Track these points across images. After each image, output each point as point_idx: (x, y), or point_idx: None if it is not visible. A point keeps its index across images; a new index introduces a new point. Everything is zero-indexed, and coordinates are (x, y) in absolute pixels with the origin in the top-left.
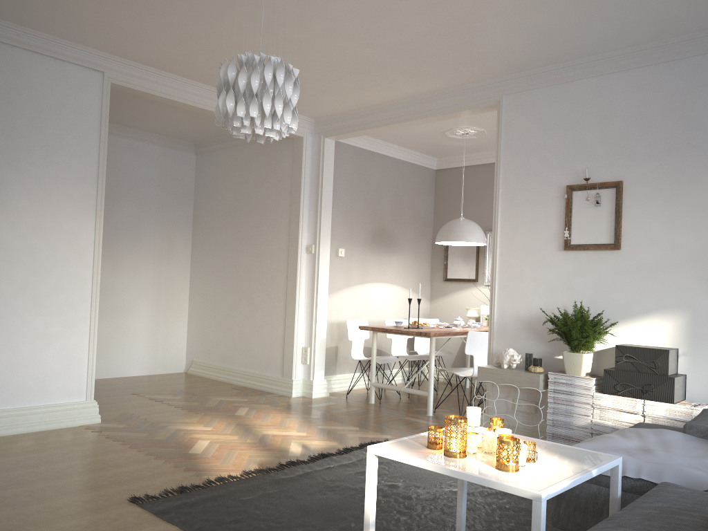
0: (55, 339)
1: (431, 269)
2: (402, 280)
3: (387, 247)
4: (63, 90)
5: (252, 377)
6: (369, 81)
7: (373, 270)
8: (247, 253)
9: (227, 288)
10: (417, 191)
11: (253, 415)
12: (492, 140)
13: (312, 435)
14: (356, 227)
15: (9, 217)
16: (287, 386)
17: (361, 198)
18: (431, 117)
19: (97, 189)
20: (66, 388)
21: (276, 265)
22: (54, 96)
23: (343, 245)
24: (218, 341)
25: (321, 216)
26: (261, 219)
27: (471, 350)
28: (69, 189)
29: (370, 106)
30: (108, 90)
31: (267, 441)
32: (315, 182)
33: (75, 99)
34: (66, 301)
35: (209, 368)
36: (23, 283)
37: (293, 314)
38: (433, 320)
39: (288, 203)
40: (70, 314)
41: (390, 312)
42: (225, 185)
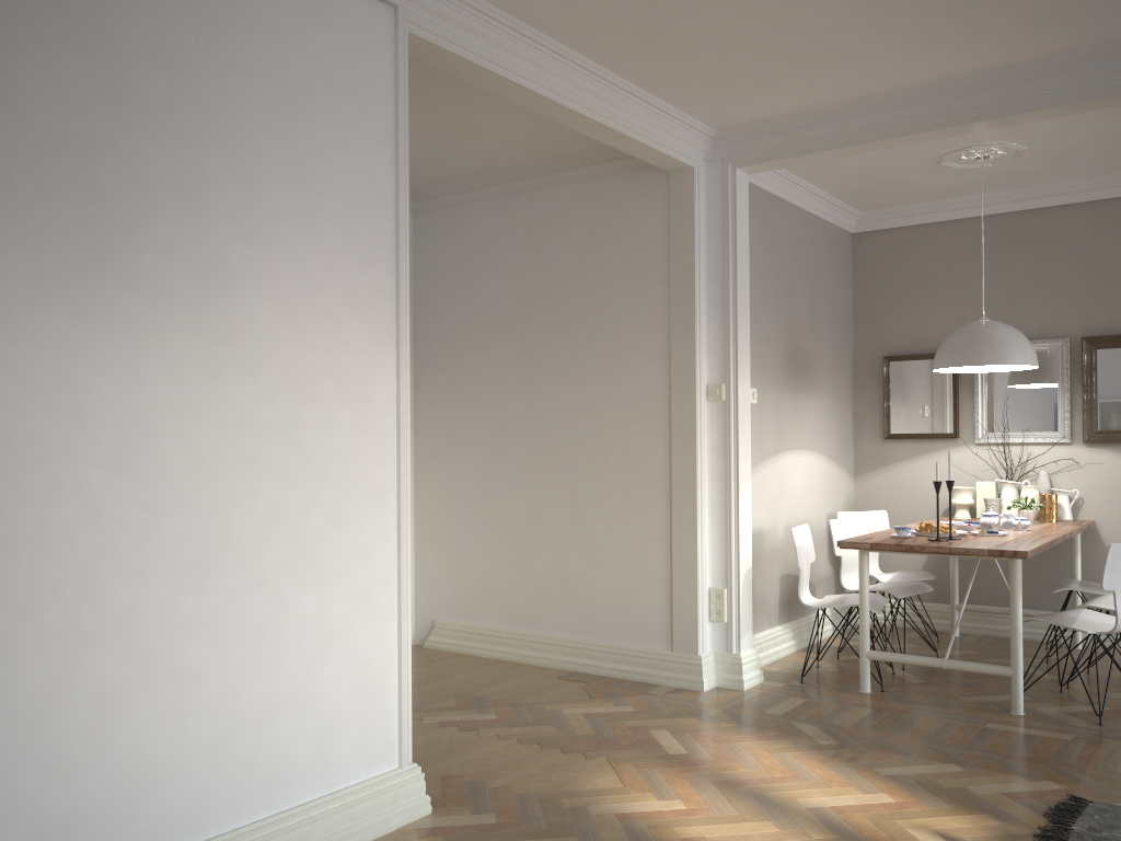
0: (340, 636)
1: (854, 418)
2: (822, 442)
3: (803, 382)
4: (327, 42)
5: (594, 653)
6: (935, 34)
7: (789, 427)
8: (561, 405)
9: (513, 477)
10: (833, 274)
11: (705, 750)
12: (1011, 171)
13: (909, 801)
14: (765, 344)
15: (240, 351)
16: (689, 670)
17: (770, 288)
18: (1018, 114)
19: (396, 279)
20: (364, 747)
21: (638, 428)
22: (312, 56)
23: (752, 380)
24: (497, 581)
25: (736, 325)
26: (591, 337)
27: (1111, 582)
28: (348, 278)
29: (866, 97)
30: (404, 50)
31: (852, 831)
32: (718, 259)
33: (348, 67)
34: (355, 544)
35: (478, 635)
36: (274, 511)
37: (692, 525)
38: (878, 513)
39: (662, 302)
40: (363, 572)
41: (811, 505)
42: (494, 272)
